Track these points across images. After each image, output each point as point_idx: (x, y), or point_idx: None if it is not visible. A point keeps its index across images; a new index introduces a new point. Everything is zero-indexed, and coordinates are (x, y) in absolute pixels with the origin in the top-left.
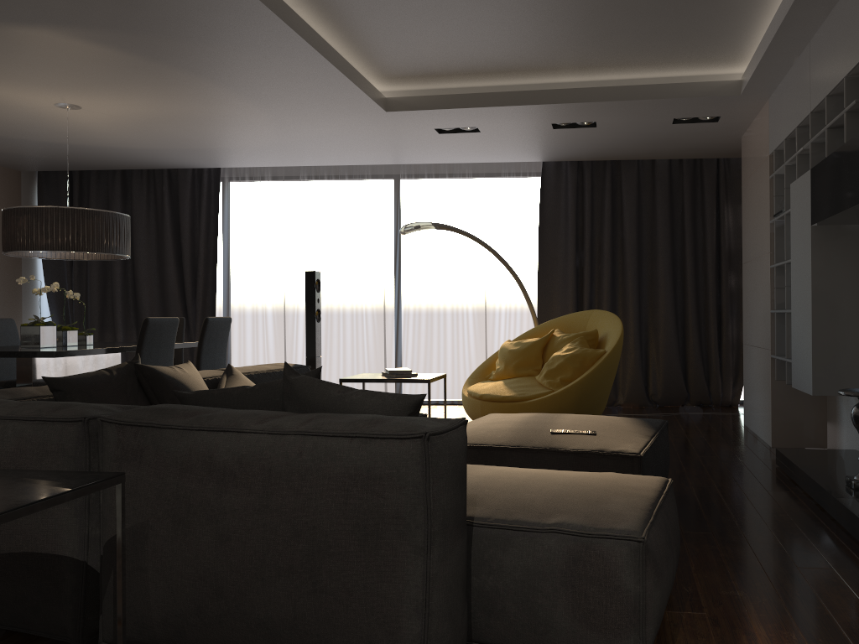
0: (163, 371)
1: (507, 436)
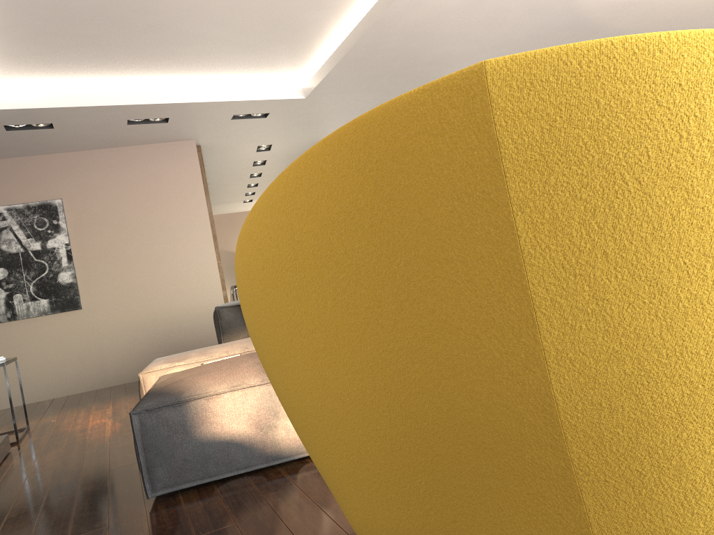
0: None
1: None
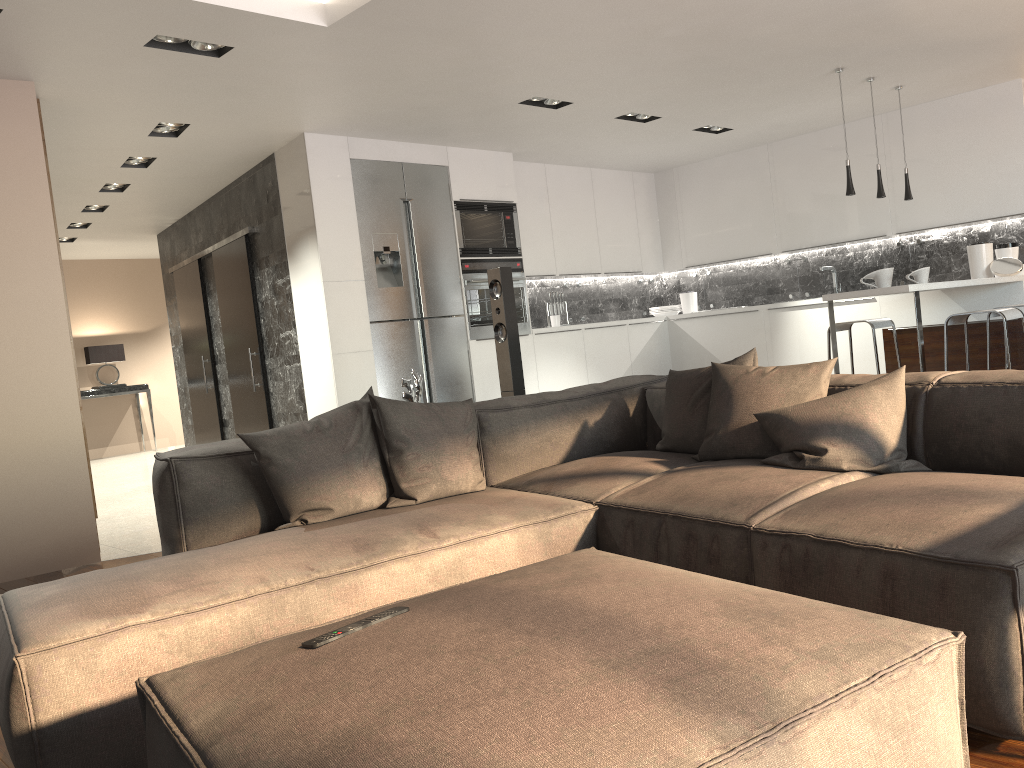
0: (723, 374)
1: (465, 585)
